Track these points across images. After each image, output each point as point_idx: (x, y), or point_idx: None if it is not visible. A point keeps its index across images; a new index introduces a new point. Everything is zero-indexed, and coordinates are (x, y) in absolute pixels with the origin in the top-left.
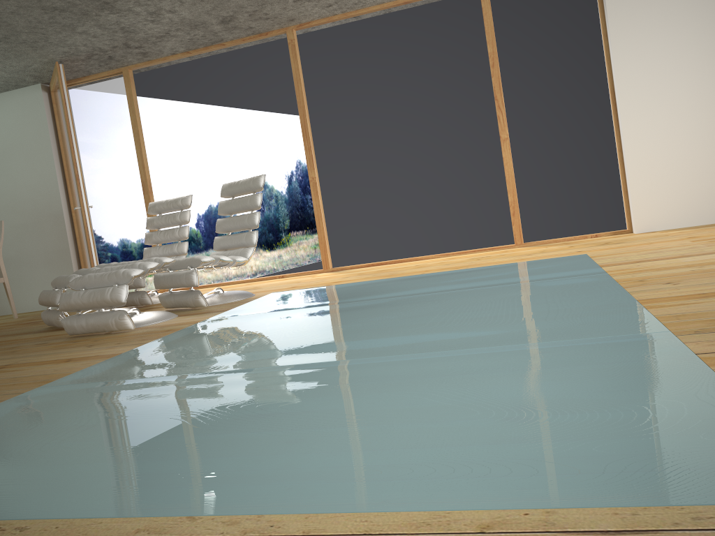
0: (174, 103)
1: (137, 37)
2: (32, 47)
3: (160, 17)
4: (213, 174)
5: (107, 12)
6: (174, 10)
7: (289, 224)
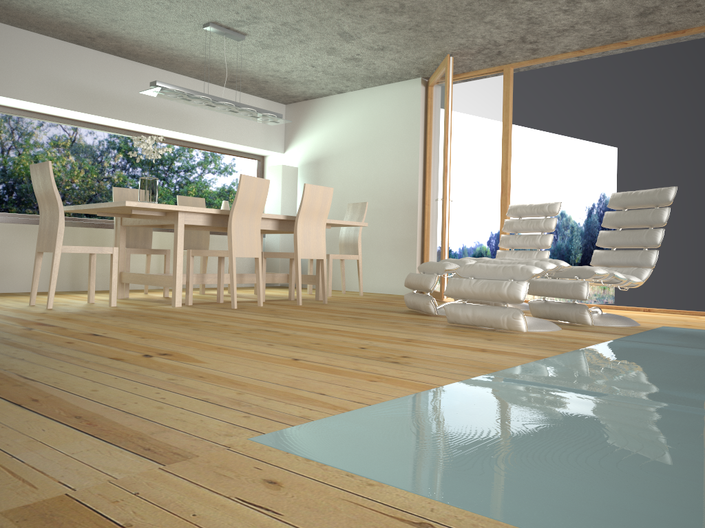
0: (553, 104)
1: (538, 30)
2: (434, 37)
3: (576, 7)
4: (583, 183)
5: None
6: None
7: (669, 251)
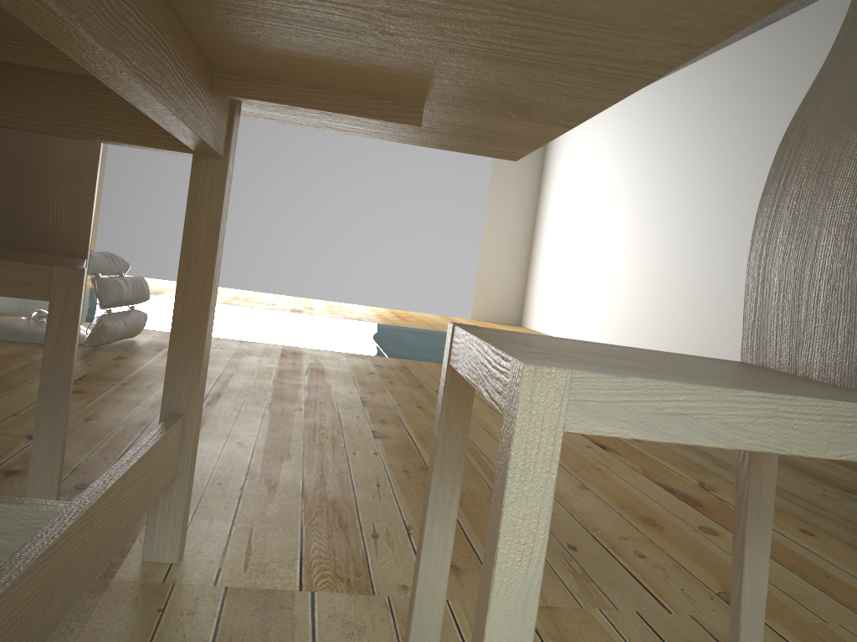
0: None
1: None
2: None
3: None
4: None
5: None
6: None
7: None
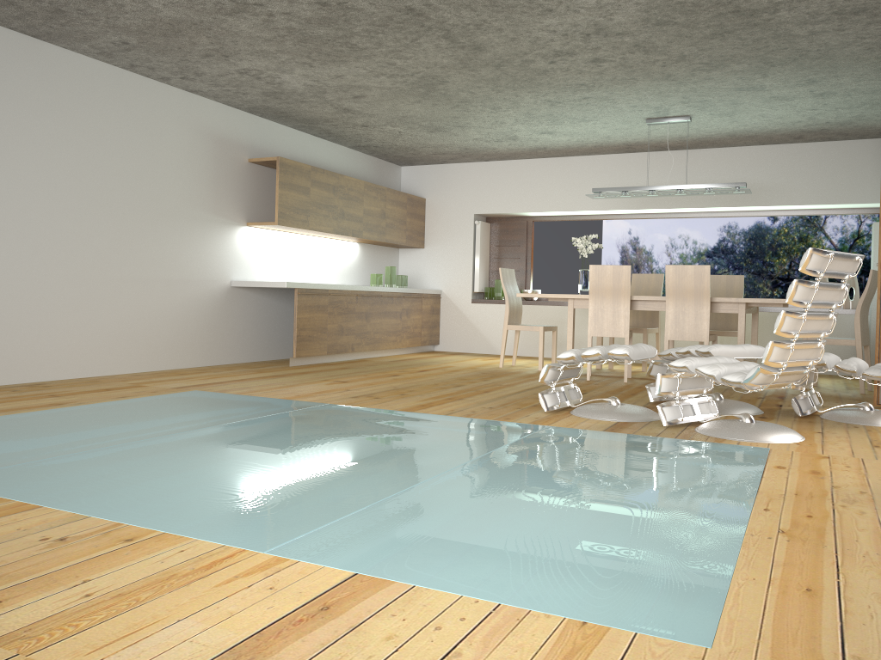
0: None
1: None
2: (818, 59)
3: None
4: None
5: (767, 14)
6: None
7: None
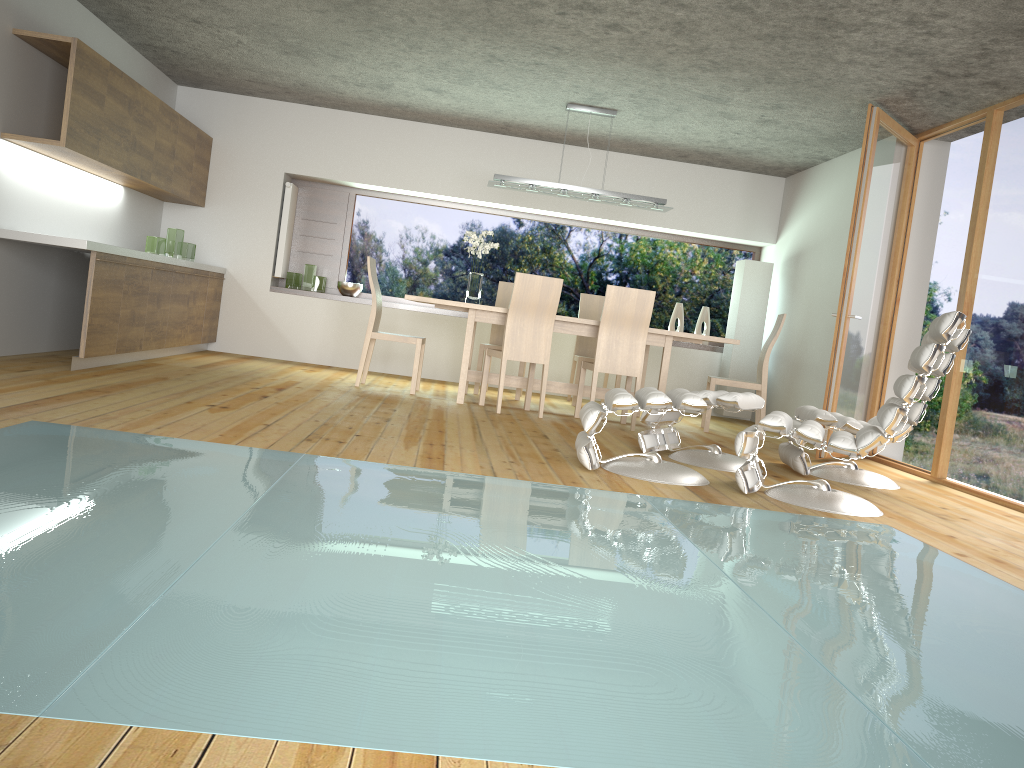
0: None
1: (941, 60)
2: (815, 87)
3: (934, 26)
4: None
5: (842, 31)
6: (939, 12)
7: None
